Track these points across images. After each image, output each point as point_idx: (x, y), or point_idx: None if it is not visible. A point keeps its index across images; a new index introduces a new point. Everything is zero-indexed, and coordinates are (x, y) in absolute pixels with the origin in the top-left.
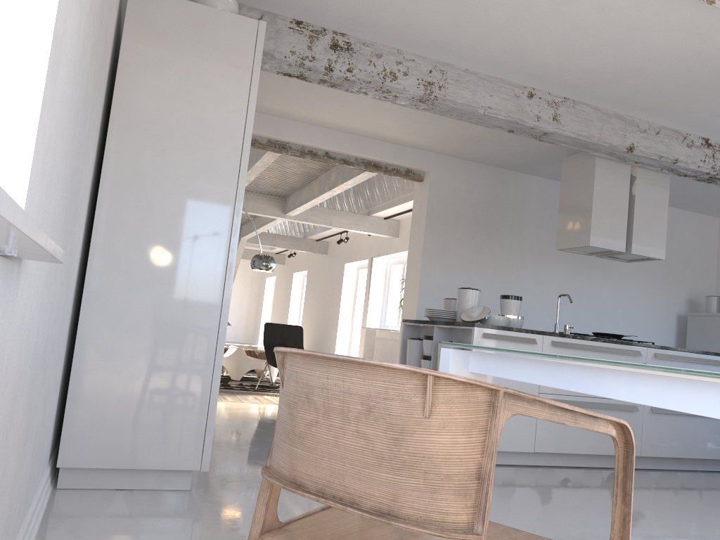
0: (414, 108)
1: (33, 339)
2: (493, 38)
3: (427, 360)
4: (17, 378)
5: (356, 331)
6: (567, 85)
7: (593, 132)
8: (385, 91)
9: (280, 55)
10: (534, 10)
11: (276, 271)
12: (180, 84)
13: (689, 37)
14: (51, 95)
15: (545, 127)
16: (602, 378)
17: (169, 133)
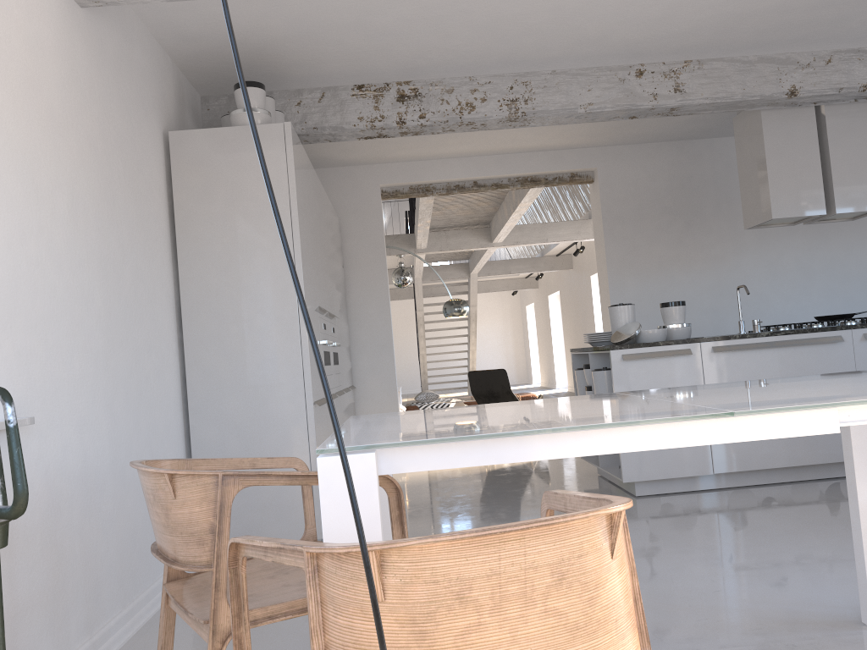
0: (511, 128)
1: (75, 465)
2: (553, 39)
3: (589, 391)
4: (53, 496)
5: None
6: (676, 50)
7: (733, 89)
8: (469, 124)
9: (349, 125)
10: (569, 5)
11: (532, 296)
12: (227, 203)
13: None
14: (13, 314)
15: (666, 103)
16: None
17: (227, 249)
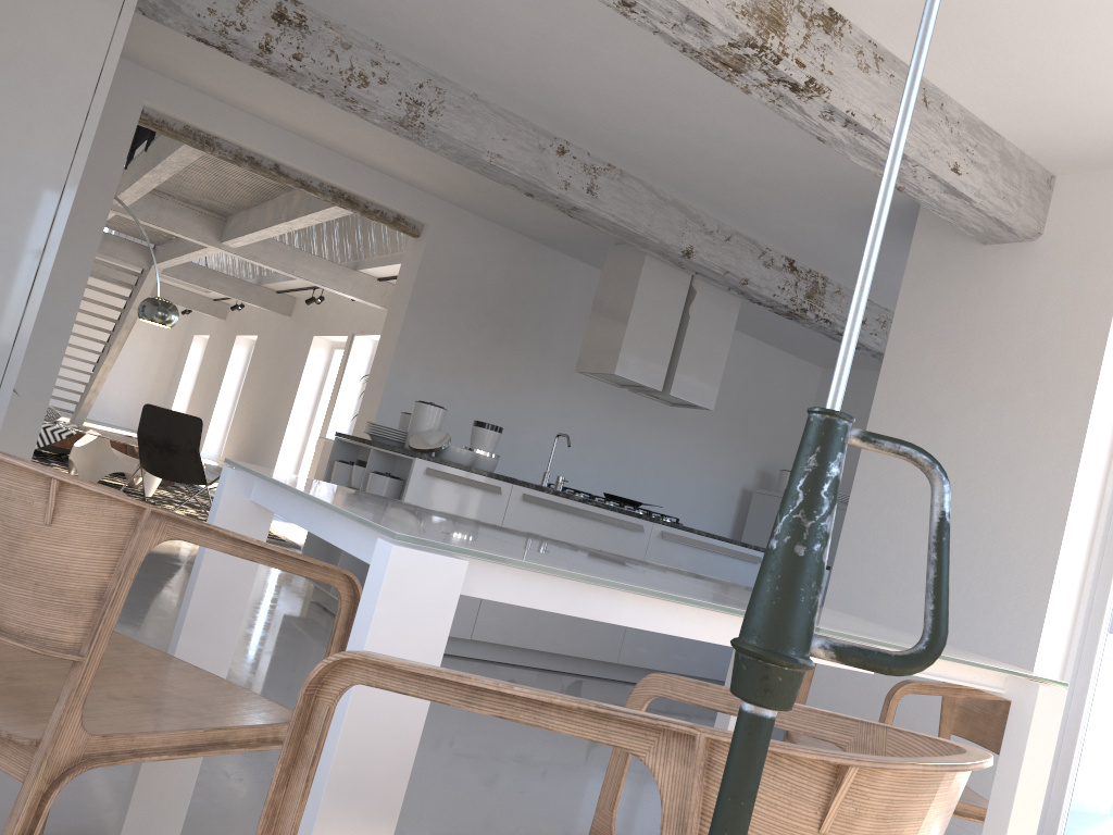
0: (393, 133)
1: None
2: (508, 62)
3: None
4: None
5: (313, 441)
6: (611, 149)
7: (641, 220)
8: (350, 100)
9: (190, 10)
10: (557, 39)
11: (211, 327)
12: None
13: (753, 124)
14: None
15: (574, 200)
16: (332, 521)
17: None
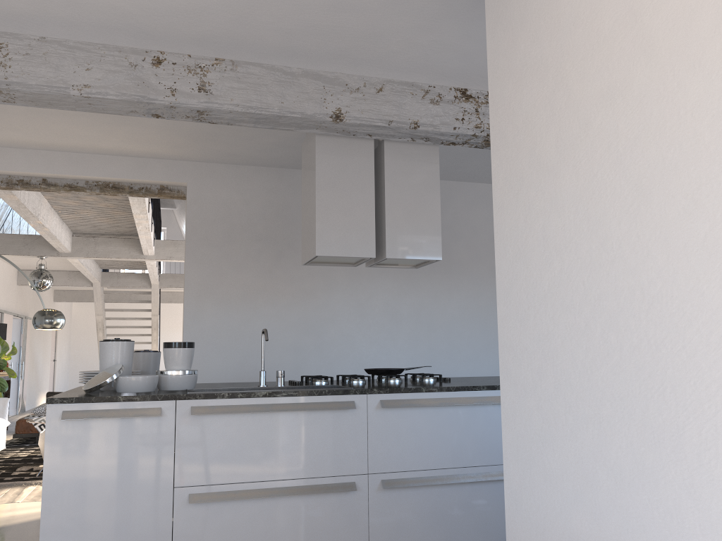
0: None
1: None
2: None
3: None
4: None
5: None
6: (195, 39)
7: (270, 100)
8: None
9: None
10: None
11: None
12: None
13: None
14: None
15: (188, 103)
16: None
17: None
